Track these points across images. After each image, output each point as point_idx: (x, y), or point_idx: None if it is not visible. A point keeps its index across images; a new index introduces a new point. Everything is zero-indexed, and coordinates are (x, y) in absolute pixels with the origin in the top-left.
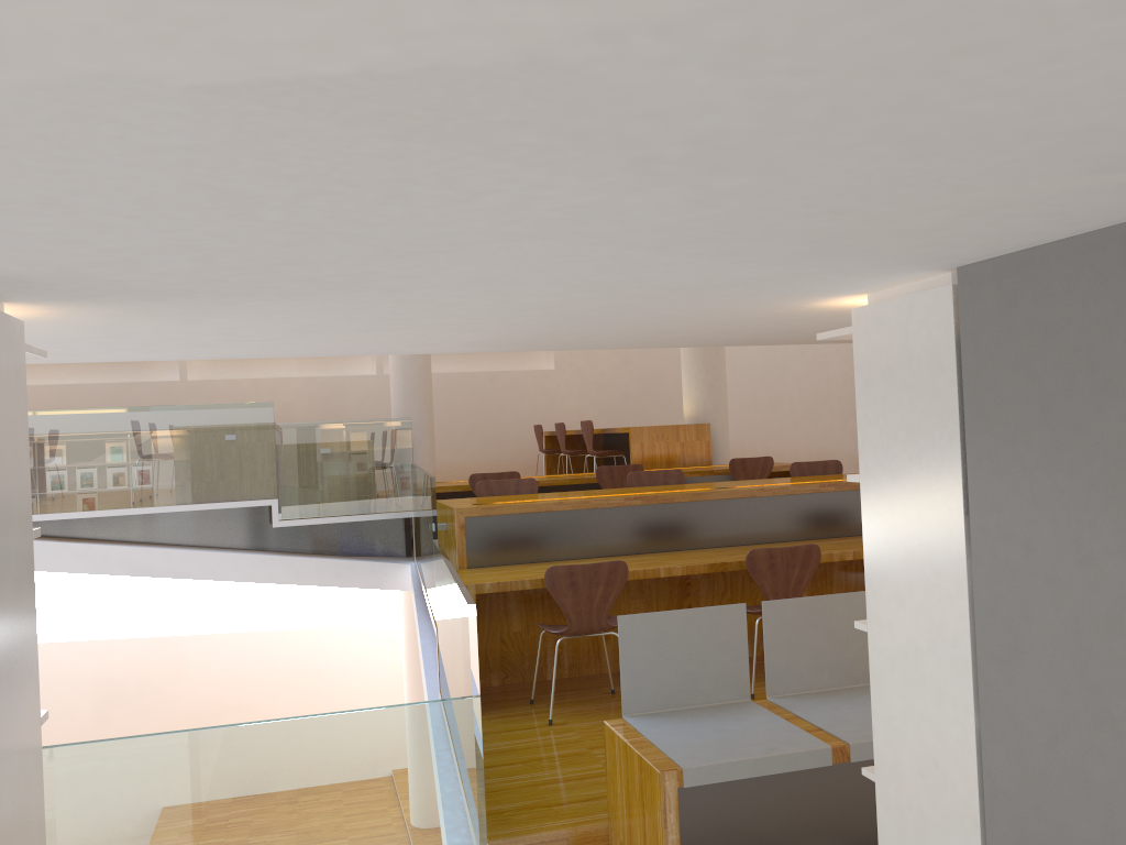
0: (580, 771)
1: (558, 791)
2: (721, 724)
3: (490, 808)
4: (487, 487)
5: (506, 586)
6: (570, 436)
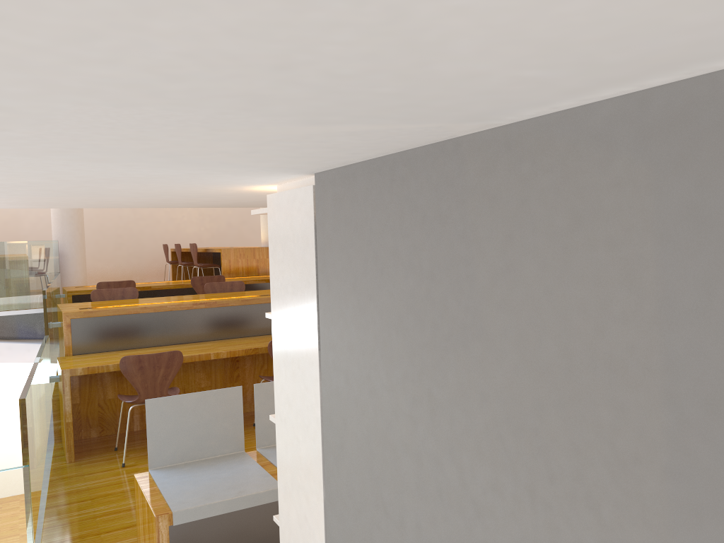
0: (131, 504)
1: (109, 521)
2: (216, 472)
3: (53, 539)
4: (100, 294)
5: (94, 370)
6: (189, 252)
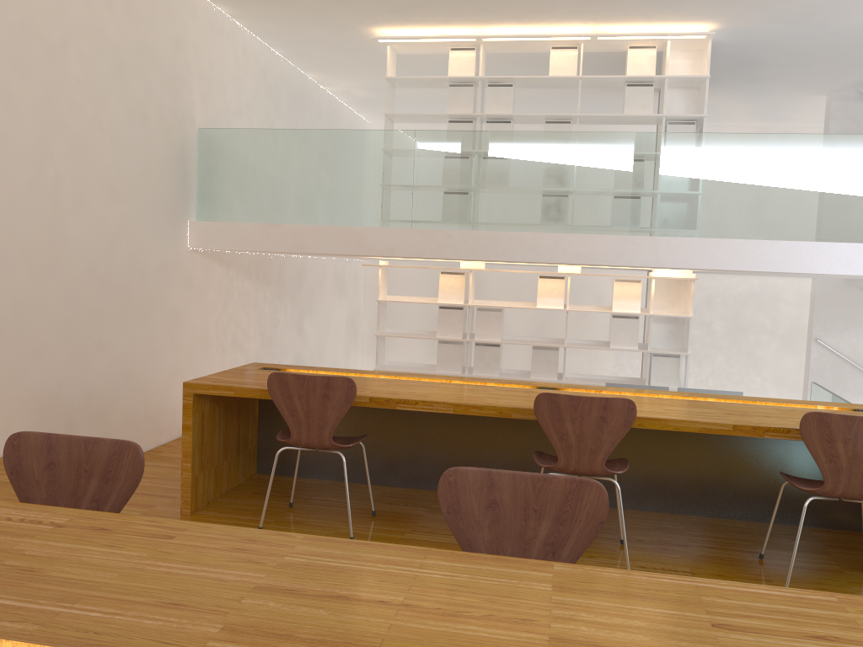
0: None
1: None
2: None
3: None
4: None
5: None
6: None
